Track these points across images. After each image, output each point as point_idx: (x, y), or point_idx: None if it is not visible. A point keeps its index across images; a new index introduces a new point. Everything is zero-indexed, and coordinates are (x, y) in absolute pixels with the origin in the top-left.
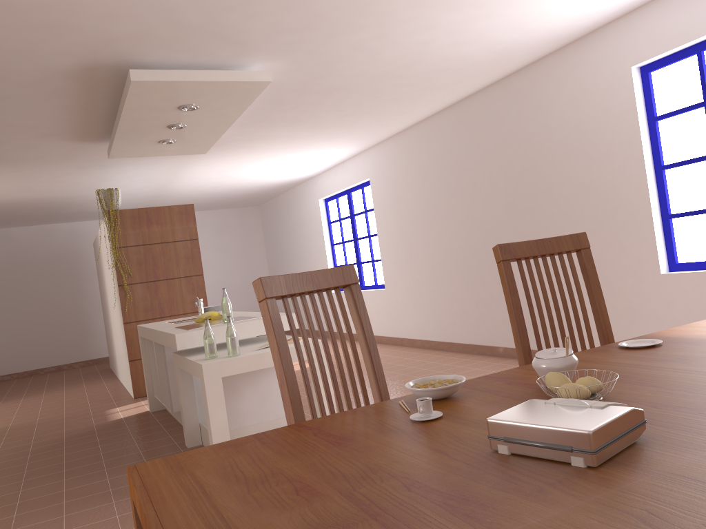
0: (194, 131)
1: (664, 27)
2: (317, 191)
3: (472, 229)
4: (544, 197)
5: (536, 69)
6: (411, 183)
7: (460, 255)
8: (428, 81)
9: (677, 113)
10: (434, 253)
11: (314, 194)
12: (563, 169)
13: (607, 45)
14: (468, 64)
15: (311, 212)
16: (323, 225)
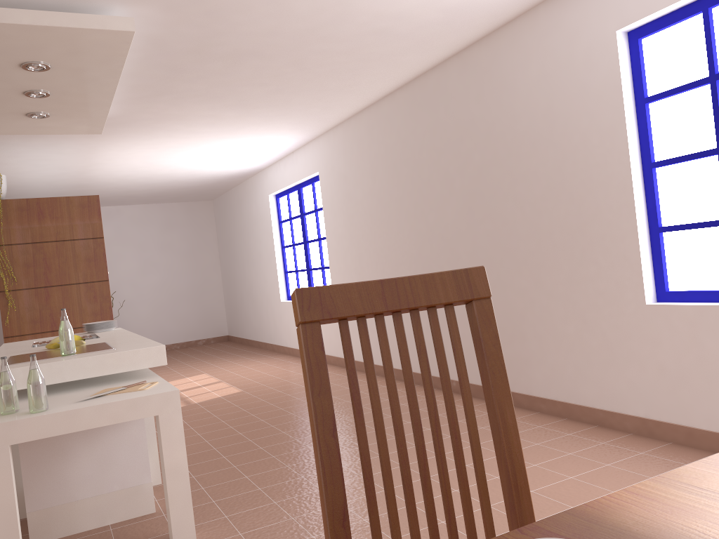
0: (66, 101)
1: None
2: (267, 186)
3: (425, 236)
4: (506, 199)
5: (500, 38)
6: (361, 178)
7: (412, 267)
8: (366, 49)
9: (674, 93)
10: (384, 262)
11: (264, 189)
12: (530, 165)
13: (586, 2)
14: (412, 26)
15: (262, 209)
16: (272, 224)
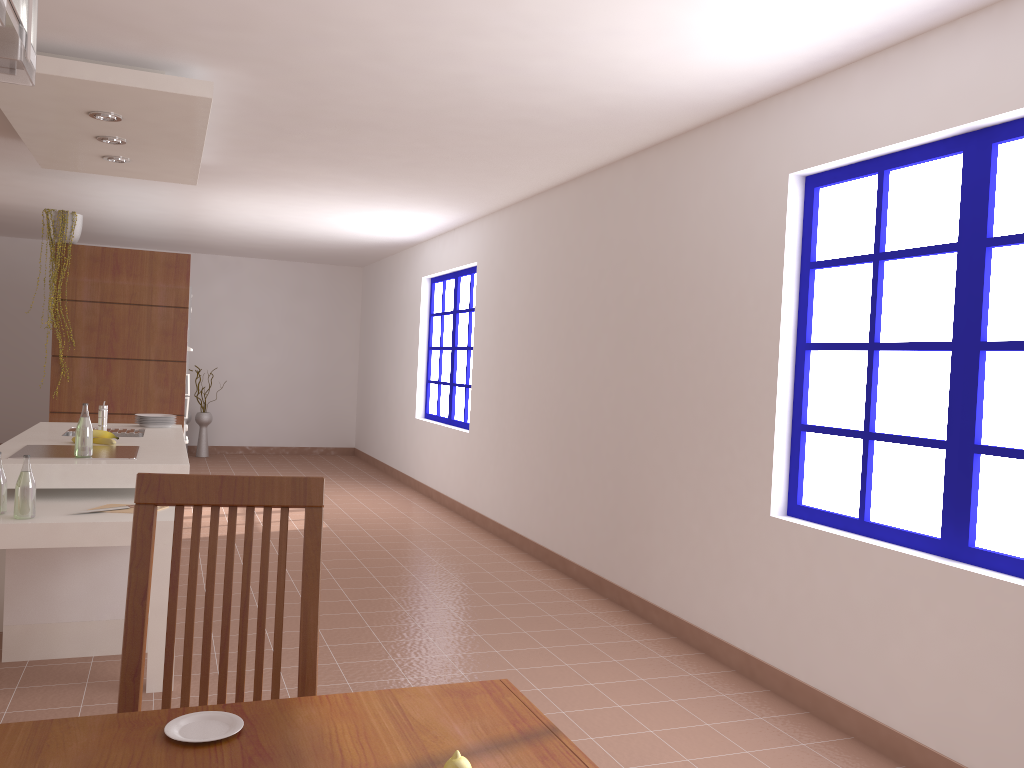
0: (146, 150)
1: (839, 119)
2: (422, 265)
3: (572, 374)
4: (657, 350)
5: (679, 147)
6: (518, 283)
7: (554, 410)
8: (513, 136)
9: (838, 264)
10: (527, 396)
11: (418, 268)
12: (685, 314)
13: (766, 130)
14: (564, 121)
15: (412, 294)
16: (421, 316)
